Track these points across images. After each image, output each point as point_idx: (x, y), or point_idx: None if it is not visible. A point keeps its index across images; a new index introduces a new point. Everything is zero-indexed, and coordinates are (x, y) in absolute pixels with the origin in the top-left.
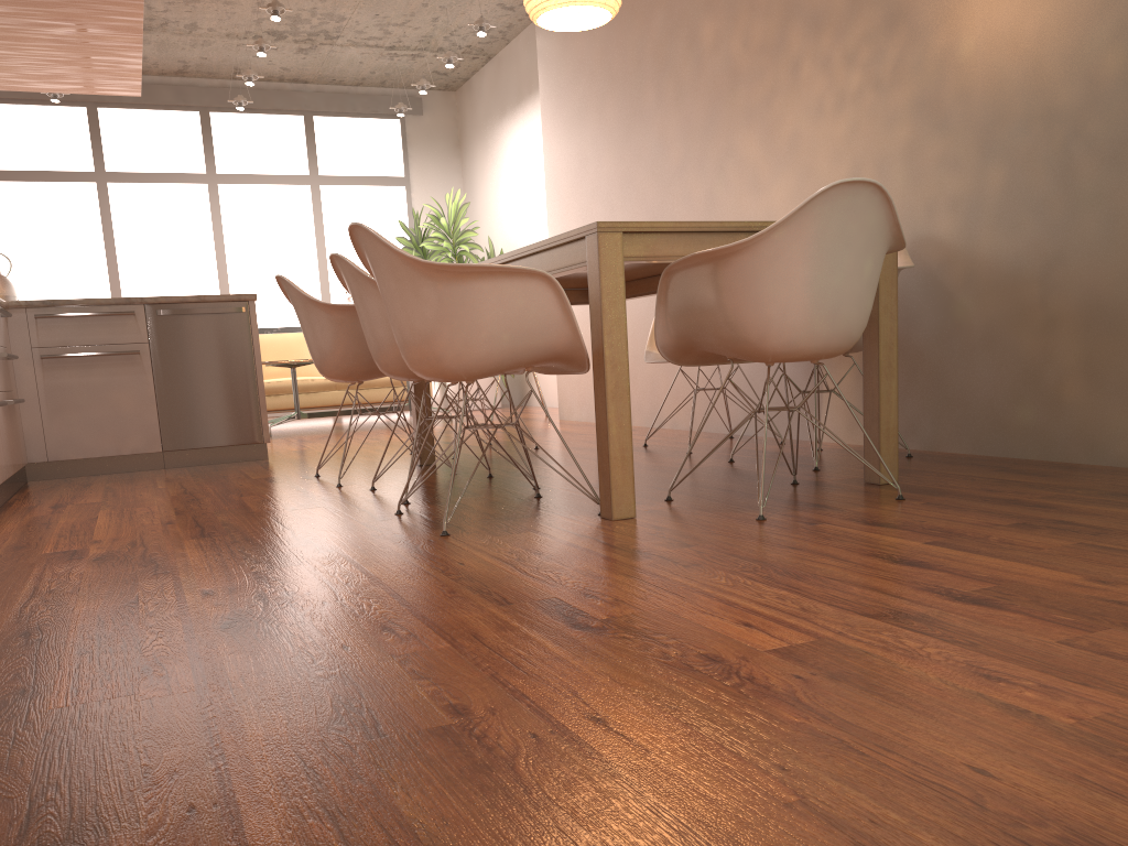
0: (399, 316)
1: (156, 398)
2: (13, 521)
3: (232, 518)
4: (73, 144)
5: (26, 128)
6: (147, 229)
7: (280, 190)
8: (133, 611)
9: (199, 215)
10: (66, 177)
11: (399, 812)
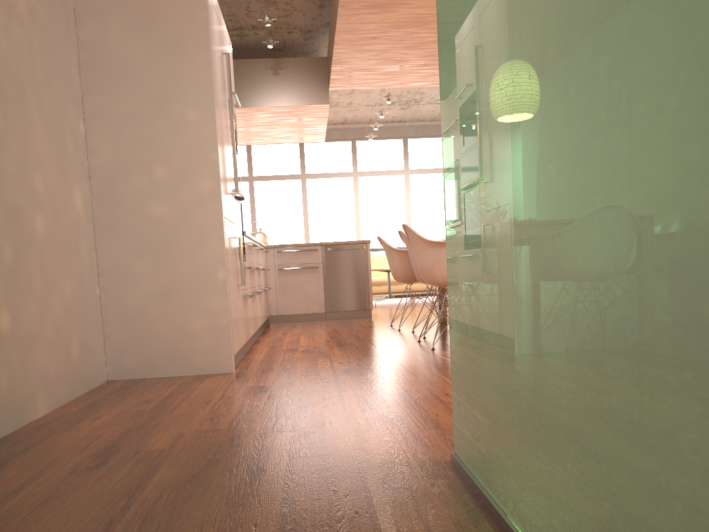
0: (420, 260)
1: (324, 288)
2: (269, 338)
3: (352, 340)
4: (291, 161)
5: (272, 155)
6: (322, 201)
7: (388, 178)
8: (316, 366)
9: (348, 193)
10: (287, 177)
11: (383, 405)
